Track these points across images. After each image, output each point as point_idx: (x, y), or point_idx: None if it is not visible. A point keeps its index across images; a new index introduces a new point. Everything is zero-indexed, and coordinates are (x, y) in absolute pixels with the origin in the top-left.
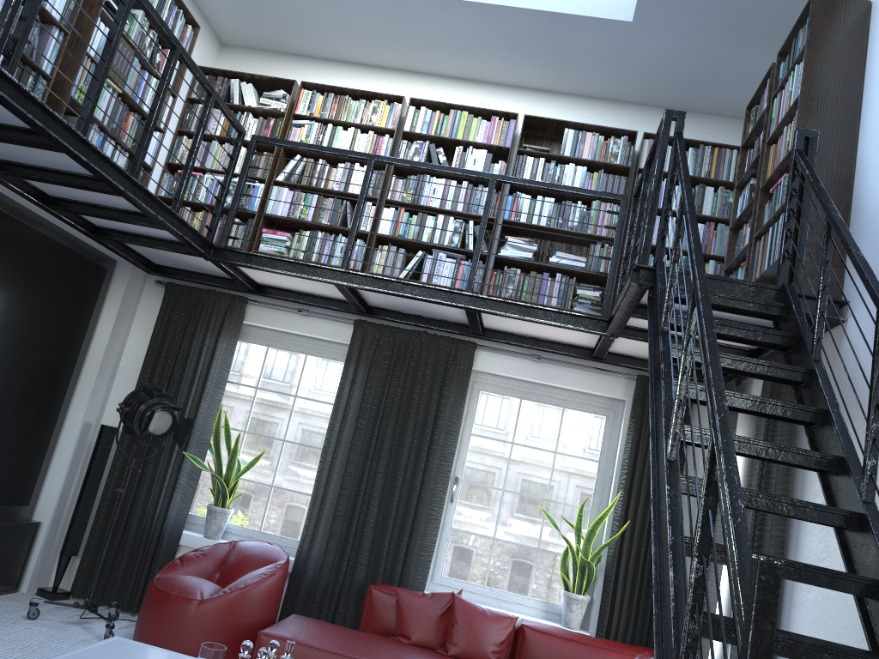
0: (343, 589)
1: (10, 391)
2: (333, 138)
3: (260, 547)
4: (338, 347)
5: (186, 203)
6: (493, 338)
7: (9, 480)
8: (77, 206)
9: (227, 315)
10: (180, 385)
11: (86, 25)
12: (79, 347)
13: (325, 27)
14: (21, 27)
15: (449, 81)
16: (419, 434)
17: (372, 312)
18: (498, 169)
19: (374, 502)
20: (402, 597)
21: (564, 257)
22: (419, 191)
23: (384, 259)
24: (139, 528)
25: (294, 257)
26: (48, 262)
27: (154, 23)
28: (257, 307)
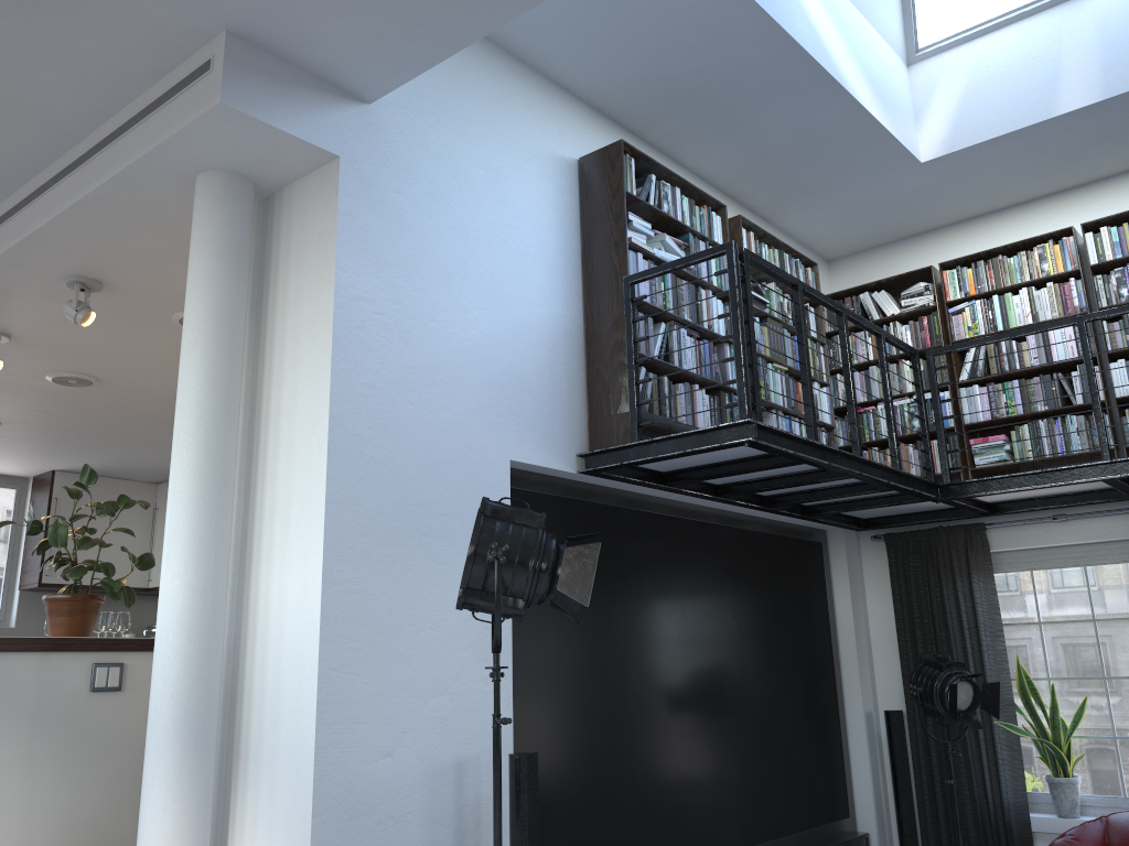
0: None
1: (795, 700)
2: (1005, 309)
3: None
4: (1122, 546)
5: (869, 443)
6: None
7: (825, 793)
8: (794, 496)
9: (969, 549)
10: (950, 644)
11: None
12: (828, 633)
13: (942, 197)
14: (752, 377)
15: (1117, 180)
16: None
17: None
18: None
19: None
20: None
21: None
22: None
23: None
24: (976, 820)
25: (1023, 460)
26: (777, 559)
27: (819, 302)
28: (999, 529)
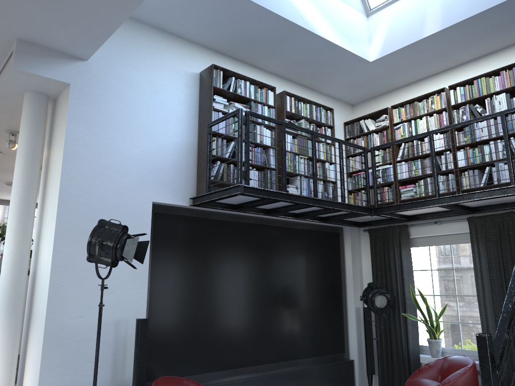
0: None
1: (316, 301)
2: (416, 126)
3: (457, 359)
4: (466, 235)
5: (362, 188)
6: None
7: (331, 341)
8: (308, 213)
9: (400, 236)
10: (391, 279)
11: None
12: (340, 272)
13: (390, 75)
14: (246, 166)
15: (470, 63)
16: None
17: (475, 210)
18: None
19: None
20: None
21: None
22: (473, 134)
23: (468, 179)
24: (398, 356)
25: (419, 196)
26: (310, 240)
27: (299, 130)
28: (414, 227)
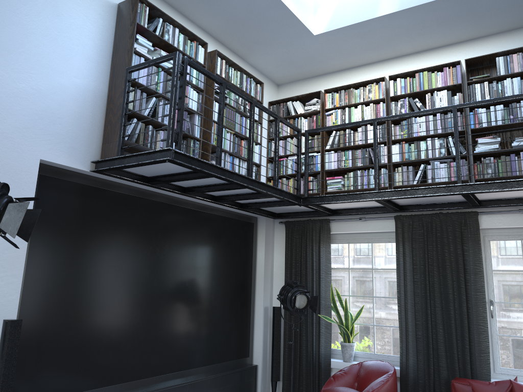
0: (435, 384)
1: (224, 299)
2: (350, 115)
3: (376, 364)
4: (389, 234)
5: (283, 176)
6: (487, 205)
7: (236, 345)
8: (229, 197)
9: (321, 231)
10: (307, 276)
11: (209, 106)
12: (251, 267)
13: (328, 56)
14: (178, 126)
15: (410, 57)
16: (456, 278)
17: (403, 209)
18: (457, 99)
19: (439, 326)
20: (475, 386)
21: (522, 140)
22: (410, 129)
23: (401, 175)
24: (307, 361)
25: (348, 189)
26: (224, 228)
27: (238, 95)
28: (336, 222)
